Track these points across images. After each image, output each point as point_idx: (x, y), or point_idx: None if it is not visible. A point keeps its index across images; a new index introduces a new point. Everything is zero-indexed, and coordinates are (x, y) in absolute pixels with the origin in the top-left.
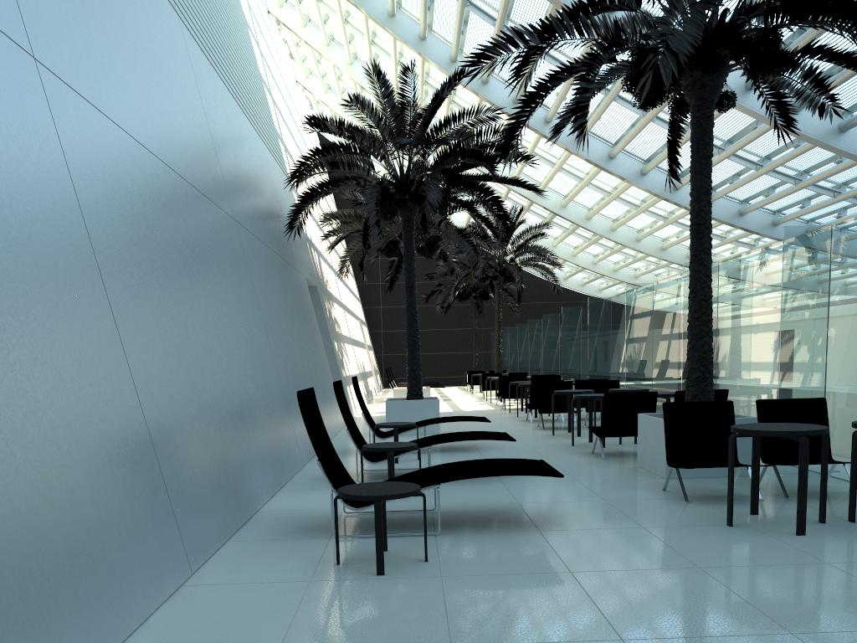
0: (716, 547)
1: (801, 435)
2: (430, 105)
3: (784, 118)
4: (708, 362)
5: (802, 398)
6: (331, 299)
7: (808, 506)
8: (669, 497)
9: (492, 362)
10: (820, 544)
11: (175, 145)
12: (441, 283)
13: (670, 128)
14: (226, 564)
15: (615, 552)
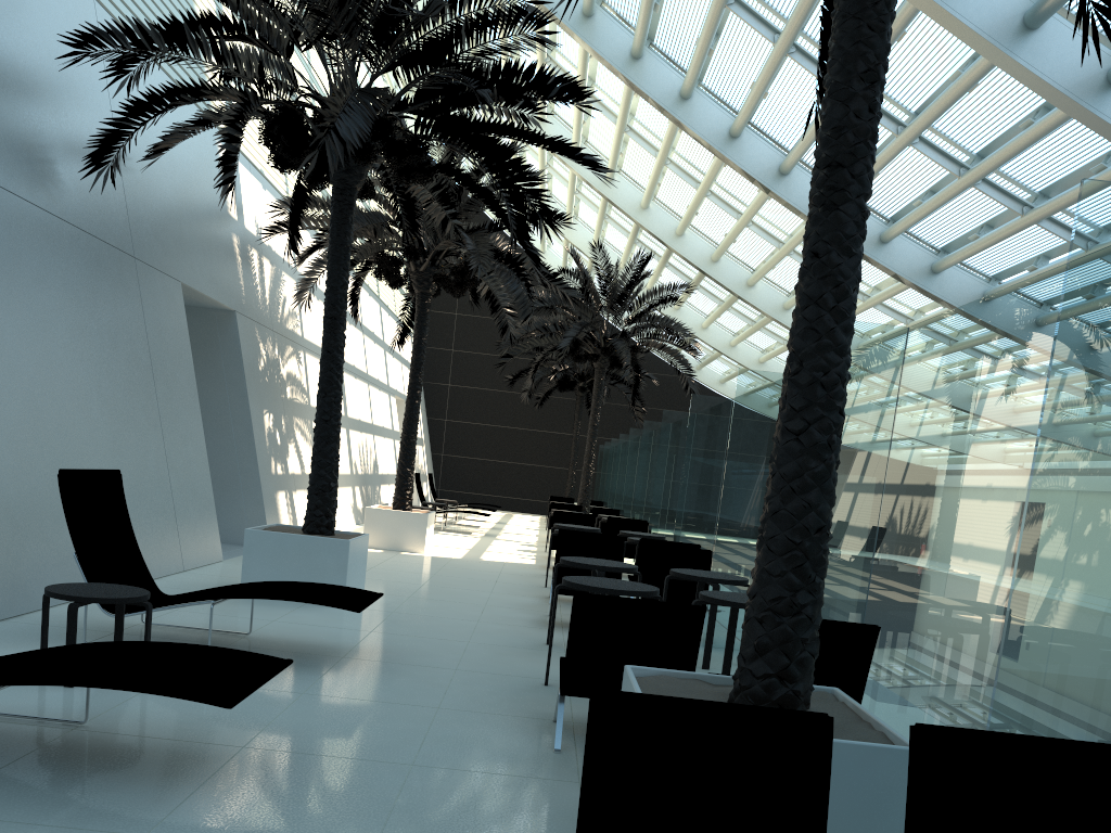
0: None
1: None
2: None
3: None
4: (812, 560)
5: (1064, 711)
6: (297, 345)
7: None
8: None
9: (596, 487)
10: None
11: None
12: (509, 353)
13: None
14: None
15: None
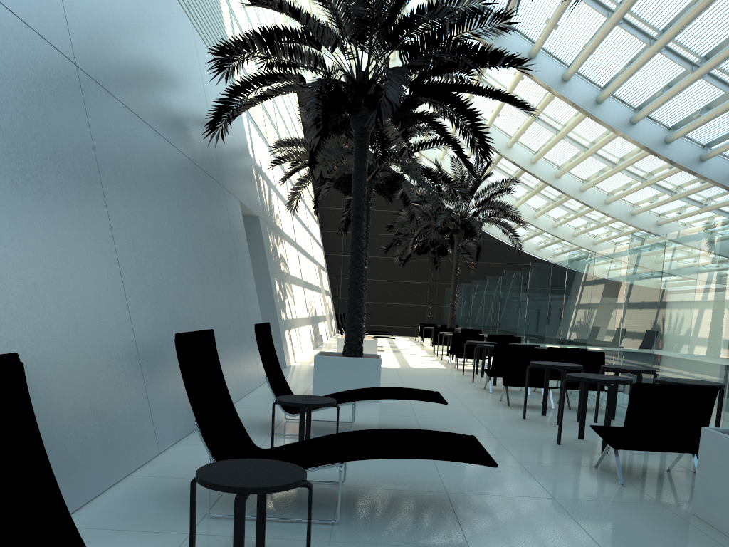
0: None
1: None
2: None
3: None
4: None
5: None
6: (281, 236)
7: None
8: None
9: (444, 316)
10: None
11: None
12: (400, 232)
13: None
14: None
15: None
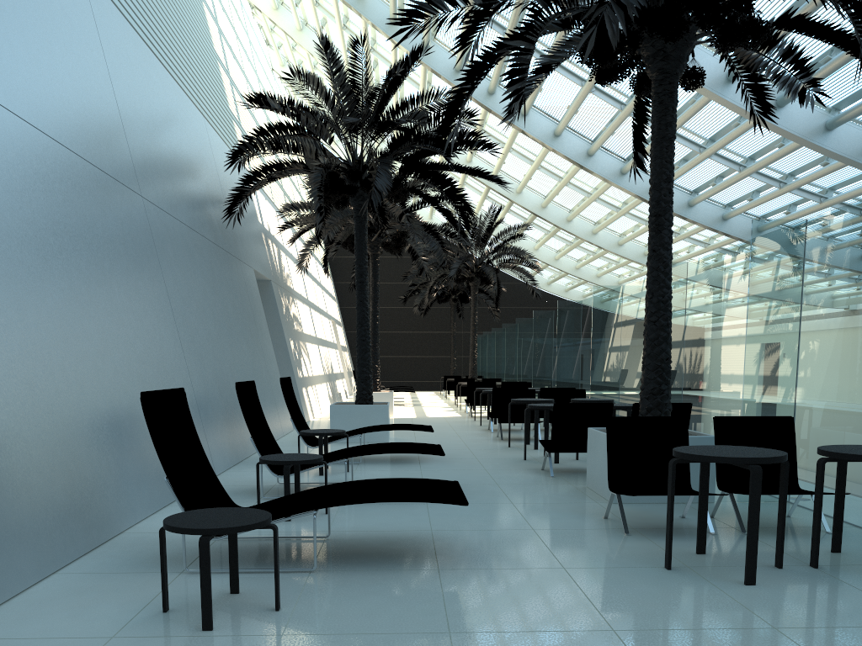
0: (644, 599)
1: (753, 463)
2: (384, 85)
3: (761, 104)
4: (665, 371)
5: (768, 415)
6: (292, 295)
7: (766, 543)
8: (609, 528)
9: None
10: (771, 599)
11: (44, 99)
12: (414, 283)
13: (636, 111)
14: (25, 608)
15: (517, 603)
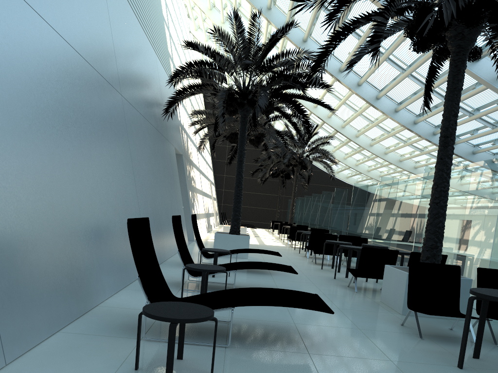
0: None
1: None
2: (268, 43)
3: None
4: (440, 235)
5: None
6: (192, 165)
7: None
8: (407, 332)
9: (287, 216)
10: None
11: (73, 26)
12: (262, 164)
13: (429, 72)
14: (42, 357)
15: None
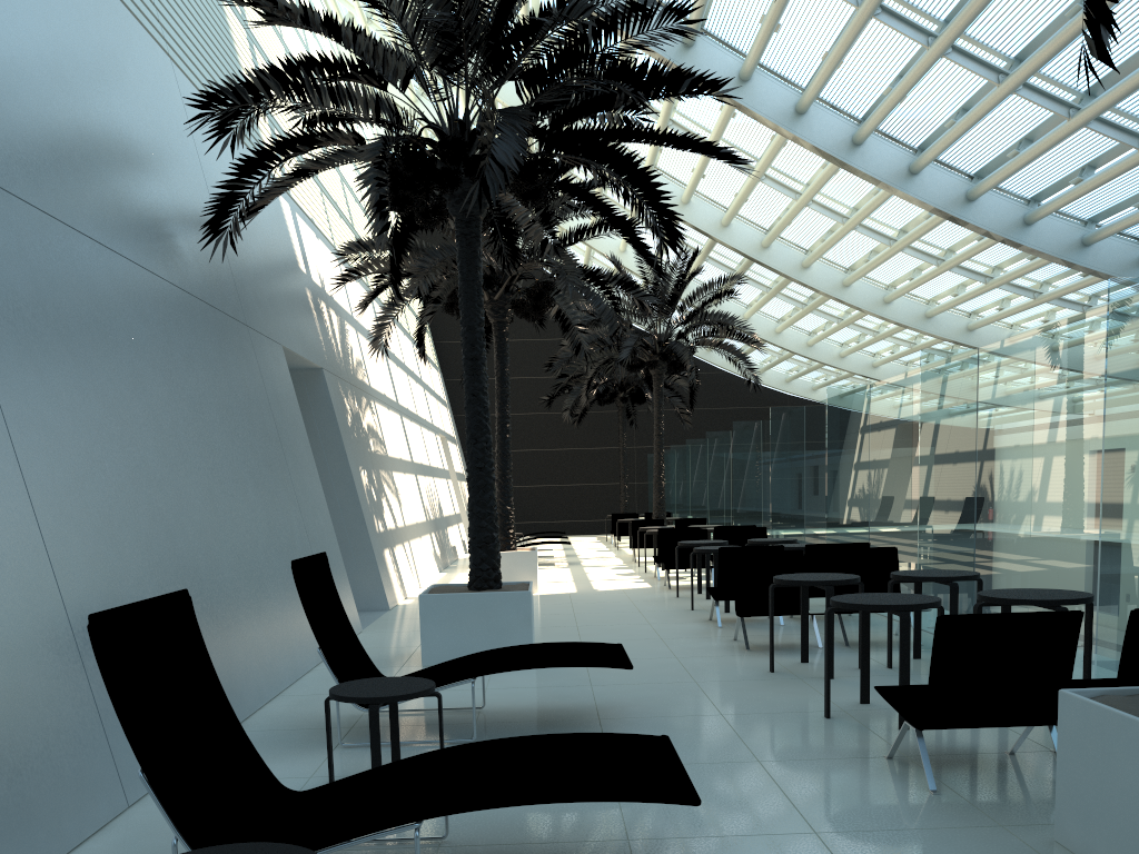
0: None
1: None
2: None
3: None
4: None
5: None
6: (368, 395)
7: None
8: None
9: (650, 498)
10: None
11: None
12: (565, 373)
13: None
14: None
15: None
